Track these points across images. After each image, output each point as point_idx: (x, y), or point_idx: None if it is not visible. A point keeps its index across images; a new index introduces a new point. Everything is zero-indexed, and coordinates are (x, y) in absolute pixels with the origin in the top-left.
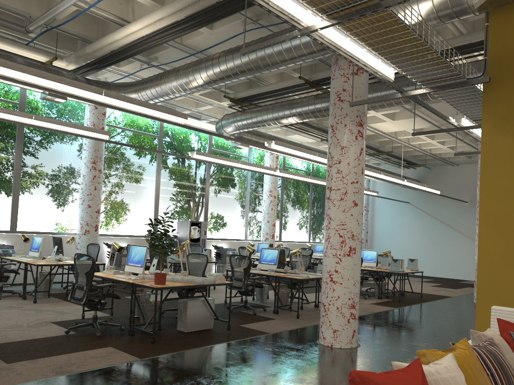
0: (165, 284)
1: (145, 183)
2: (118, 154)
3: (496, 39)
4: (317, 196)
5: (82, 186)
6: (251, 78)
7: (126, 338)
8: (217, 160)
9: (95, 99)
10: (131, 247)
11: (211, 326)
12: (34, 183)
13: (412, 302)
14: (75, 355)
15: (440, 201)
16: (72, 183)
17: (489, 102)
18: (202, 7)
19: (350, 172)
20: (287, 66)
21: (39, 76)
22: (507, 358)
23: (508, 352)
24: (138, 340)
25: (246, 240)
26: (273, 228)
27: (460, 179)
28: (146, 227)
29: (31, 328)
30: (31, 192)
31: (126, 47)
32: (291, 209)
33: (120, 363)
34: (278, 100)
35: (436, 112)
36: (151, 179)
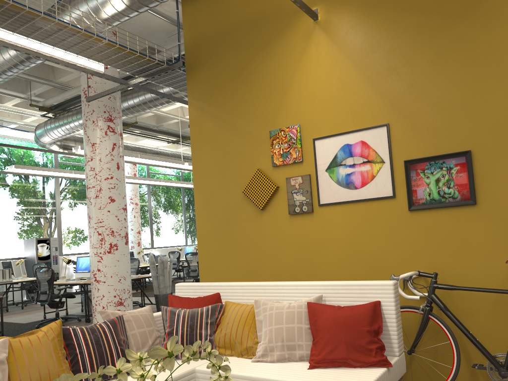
0: None
1: None
2: None
3: (191, 25)
4: (190, 199)
5: None
6: (55, 84)
7: None
8: (44, 172)
9: None
10: None
11: None
12: None
13: None
14: None
15: None
16: None
17: (192, 86)
18: None
19: (102, 168)
20: (30, 67)
21: None
22: (134, 333)
23: (139, 326)
24: None
25: None
26: (138, 235)
27: None
28: None
29: None
30: None
31: None
32: (162, 215)
33: None
34: None
35: (185, 102)
36: None
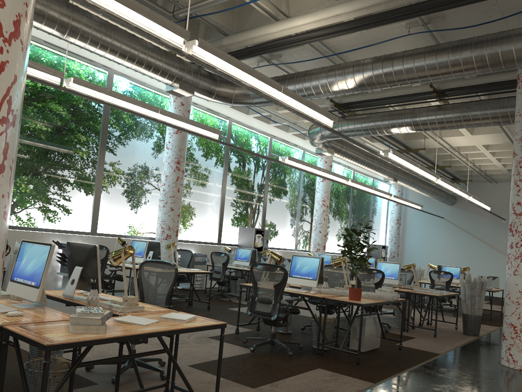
0: (361, 301)
1: (213, 186)
2: (190, 155)
3: None
4: (355, 207)
5: (164, 187)
6: None
7: (315, 357)
8: (303, 167)
9: (273, 95)
10: (294, 258)
11: (378, 345)
12: (115, 181)
13: (501, 320)
14: (303, 378)
15: (477, 218)
16: (149, 184)
17: None
18: (398, 5)
19: None
20: (480, 74)
21: (238, 67)
22: None
23: None
24: (331, 360)
25: (296, 250)
26: (324, 239)
27: (498, 196)
28: (211, 234)
29: (202, 344)
30: (112, 191)
31: (269, 42)
32: (334, 220)
33: (365, 389)
34: (366, 107)
35: None
36: (218, 182)
